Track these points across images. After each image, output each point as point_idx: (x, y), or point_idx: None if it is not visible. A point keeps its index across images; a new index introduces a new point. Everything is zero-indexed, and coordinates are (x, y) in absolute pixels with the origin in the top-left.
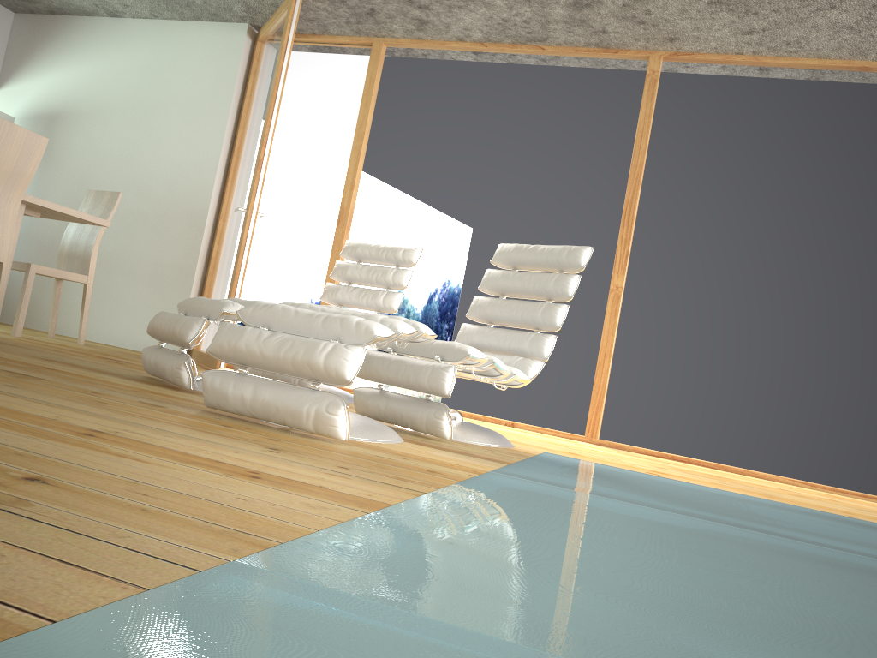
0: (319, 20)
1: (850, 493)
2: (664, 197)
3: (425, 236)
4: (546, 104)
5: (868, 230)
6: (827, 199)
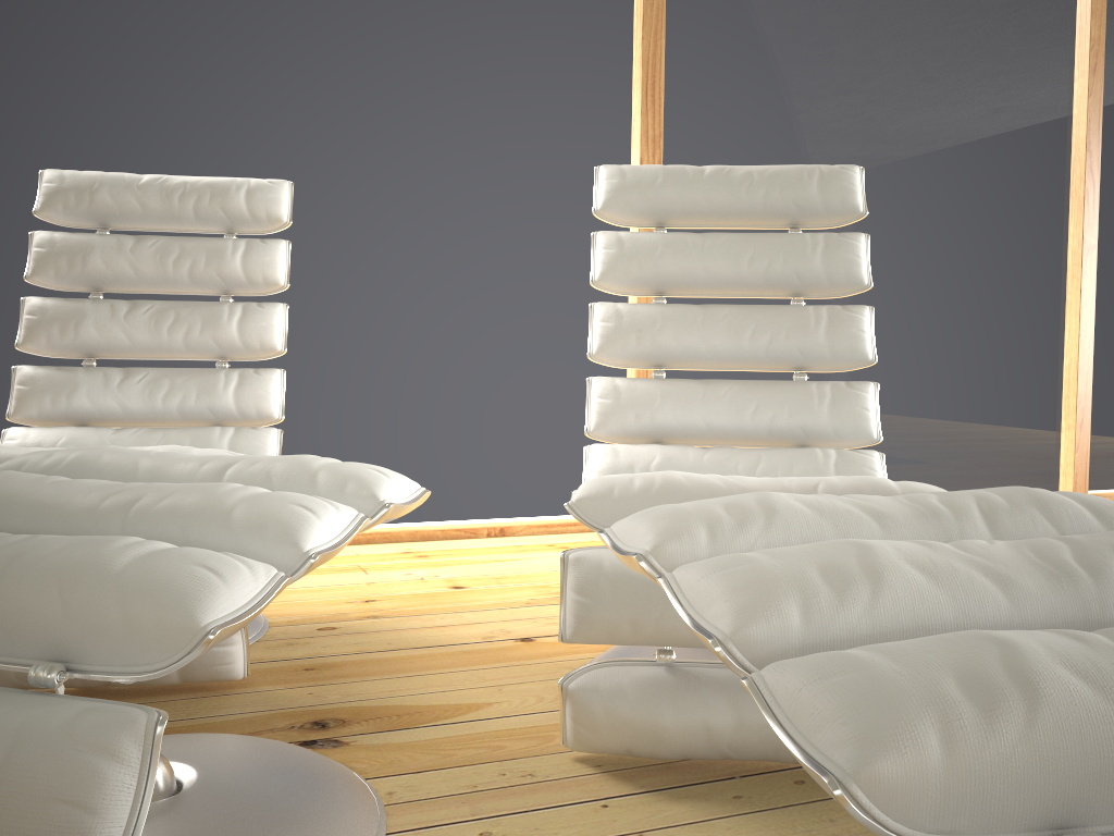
0: None
1: None
2: (702, 54)
3: (225, 146)
4: None
5: (973, 110)
6: (924, 59)
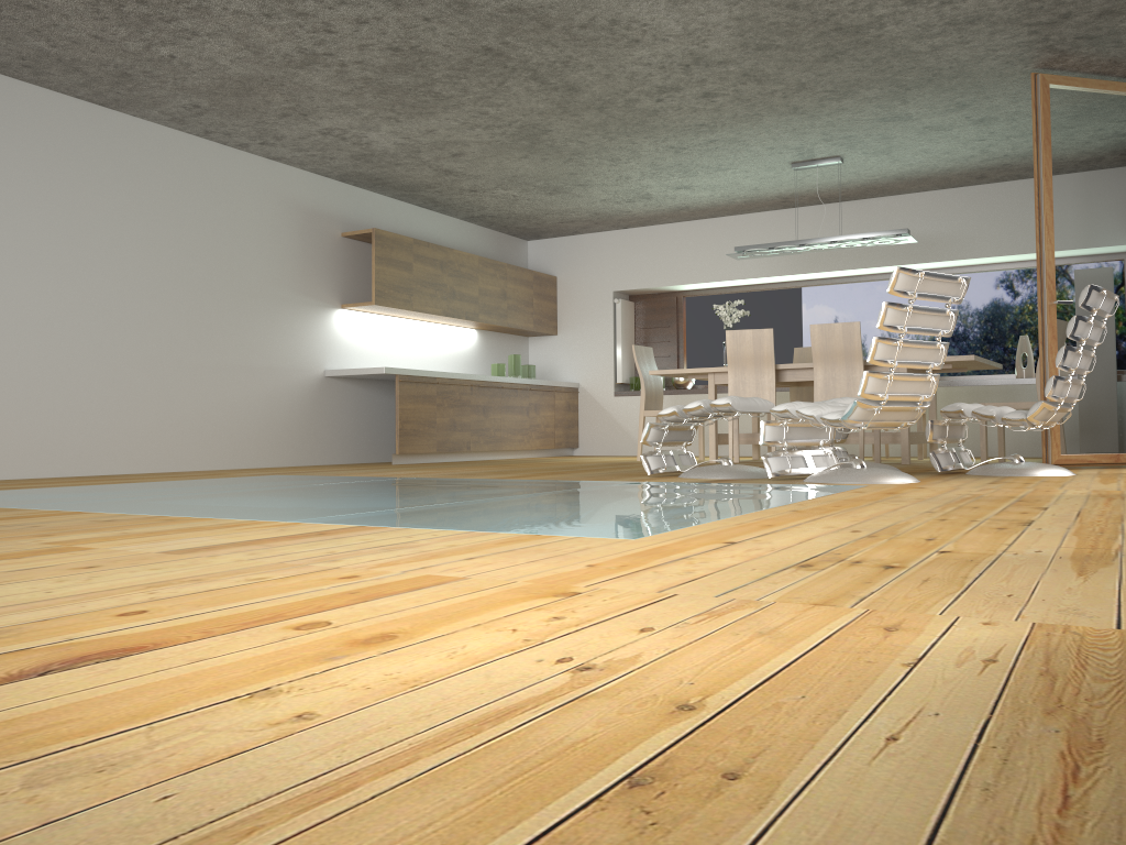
0: (1113, 58)
1: None
2: None
3: None
4: None
5: None
6: None
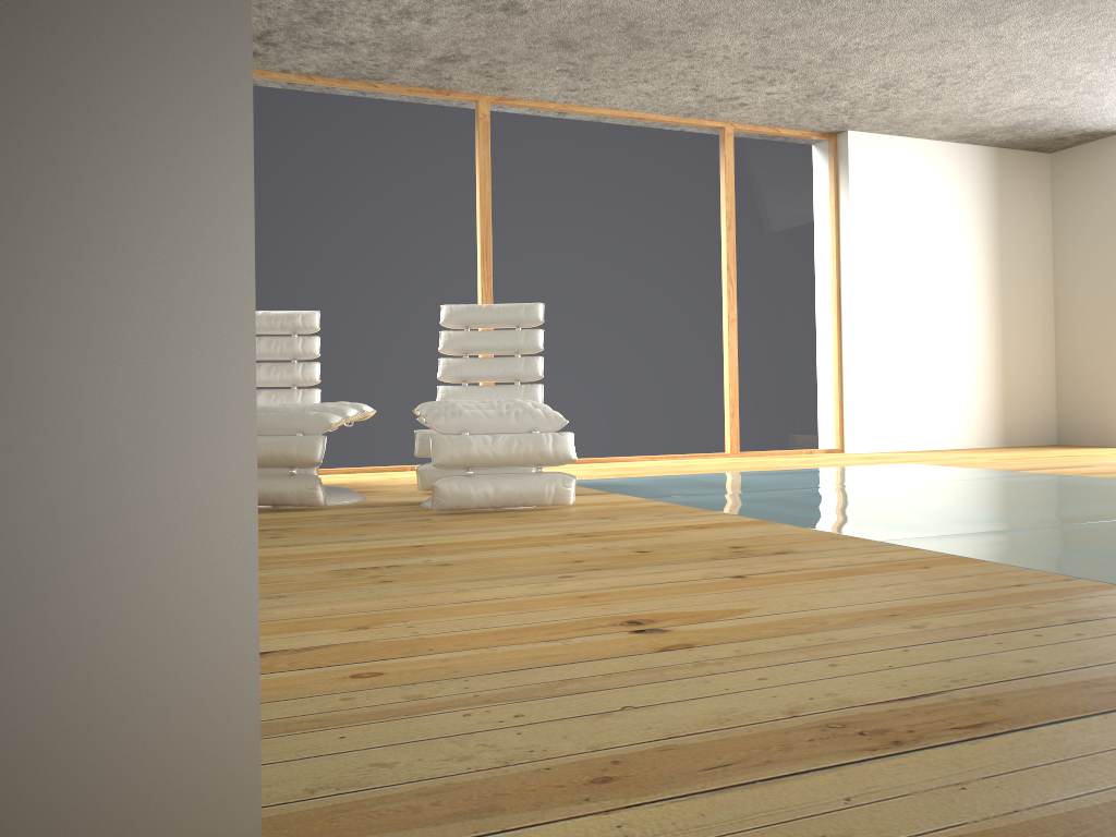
0: None
1: (677, 456)
2: (511, 235)
3: (285, 293)
4: (389, 146)
5: (660, 253)
6: (631, 229)
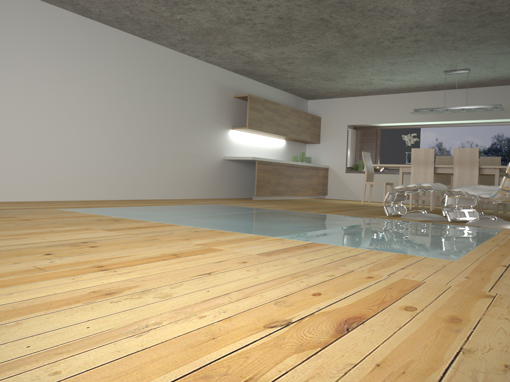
0: None
1: None
2: None
3: None
4: None
5: None
6: None
